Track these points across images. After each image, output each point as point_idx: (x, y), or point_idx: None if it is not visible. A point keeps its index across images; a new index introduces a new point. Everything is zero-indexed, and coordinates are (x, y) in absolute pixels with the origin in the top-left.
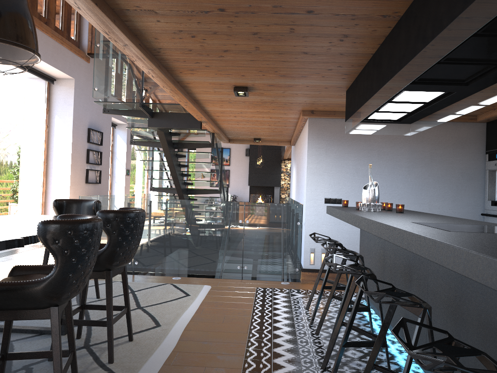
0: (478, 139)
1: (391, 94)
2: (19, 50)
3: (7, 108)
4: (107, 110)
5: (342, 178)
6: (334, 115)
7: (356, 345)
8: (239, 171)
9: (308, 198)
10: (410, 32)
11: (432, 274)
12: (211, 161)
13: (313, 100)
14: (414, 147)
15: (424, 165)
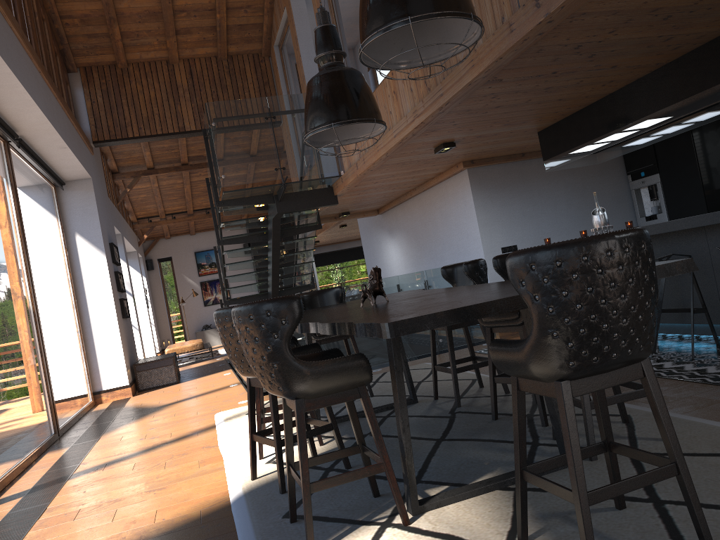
0: (617, 162)
1: (663, 122)
2: (338, 131)
3: (42, 229)
4: (221, 203)
5: (512, 224)
6: (493, 161)
7: (697, 312)
8: None
9: (486, 251)
10: (690, 74)
11: (717, 252)
12: (199, 271)
13: (491, 147)
14: (567, 180)
15: (580, 196)
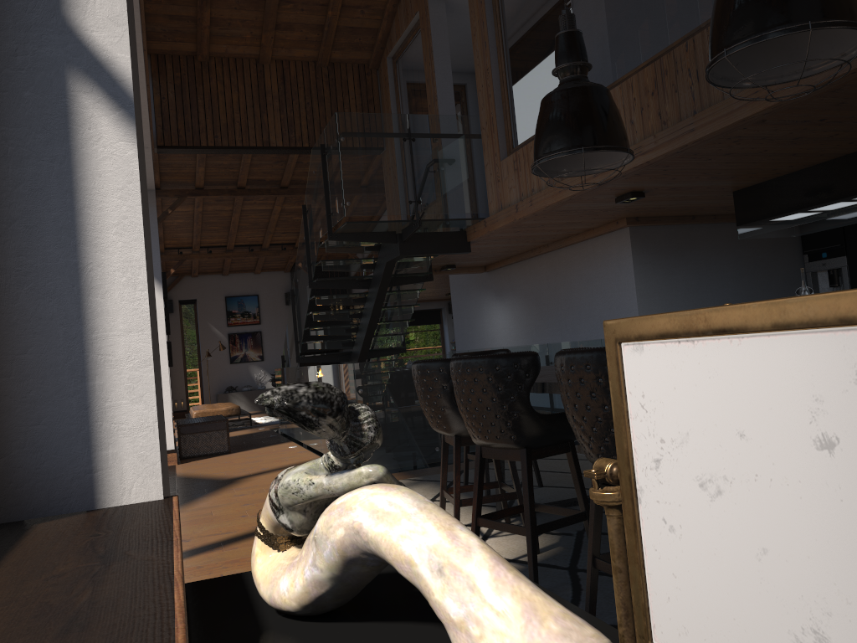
0: (793, 239)
1: None
2: (561, 160)
3: None
4: (334, 236)
5: (674, 298)
6: (660, 221)
7: None
8: (278, 331)
9: None
10: None
11: None
12: (228, 320)
13: (671, 204)
14: (737, 253)
15: (750, 273)
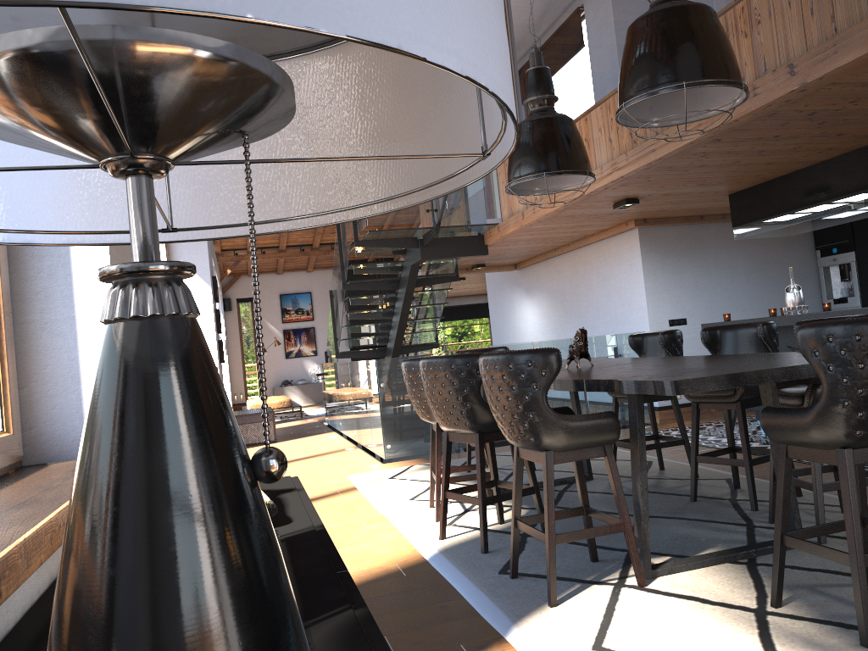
0: (806, 235)
1: None
2: (536, 180)
3: None
4: (360, 243)
5: (683, 294)
6: (668, 222)
7: None
8: None
9: (651, 323)
10: None
11: None
12: (283, 316)
13: (672, 207)
14: (748, 250)
15: (761, 270)
